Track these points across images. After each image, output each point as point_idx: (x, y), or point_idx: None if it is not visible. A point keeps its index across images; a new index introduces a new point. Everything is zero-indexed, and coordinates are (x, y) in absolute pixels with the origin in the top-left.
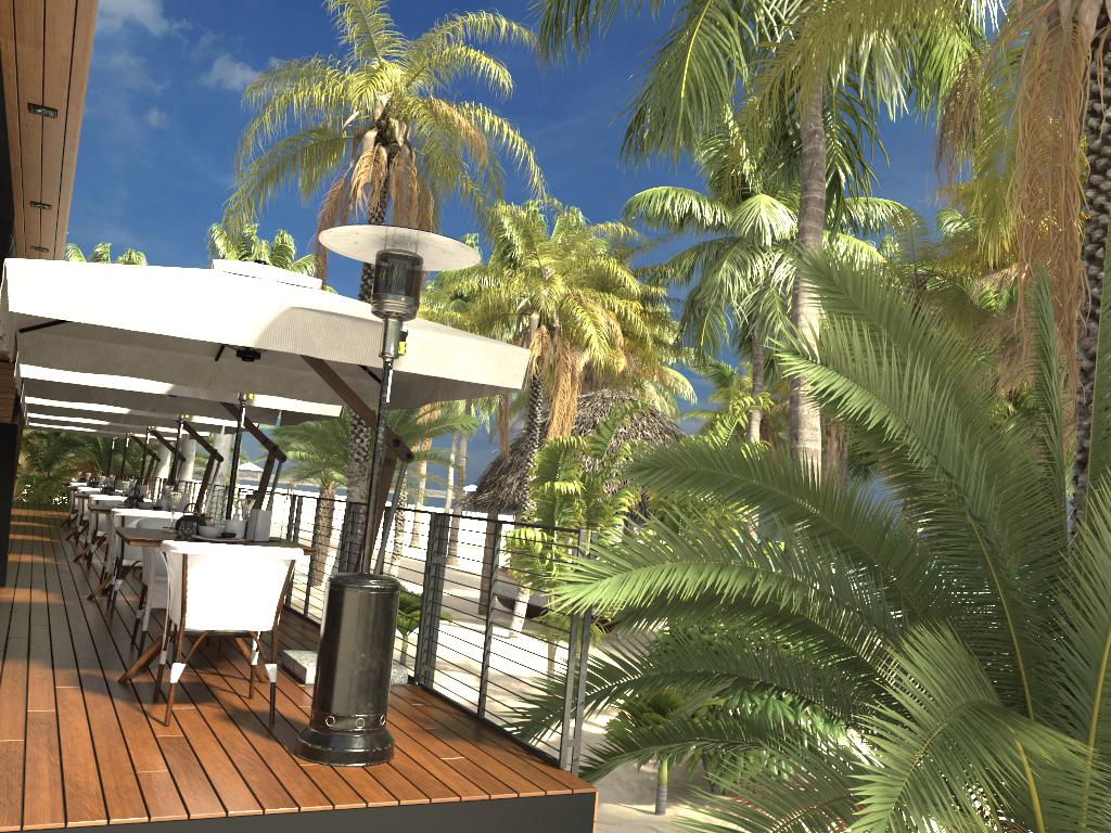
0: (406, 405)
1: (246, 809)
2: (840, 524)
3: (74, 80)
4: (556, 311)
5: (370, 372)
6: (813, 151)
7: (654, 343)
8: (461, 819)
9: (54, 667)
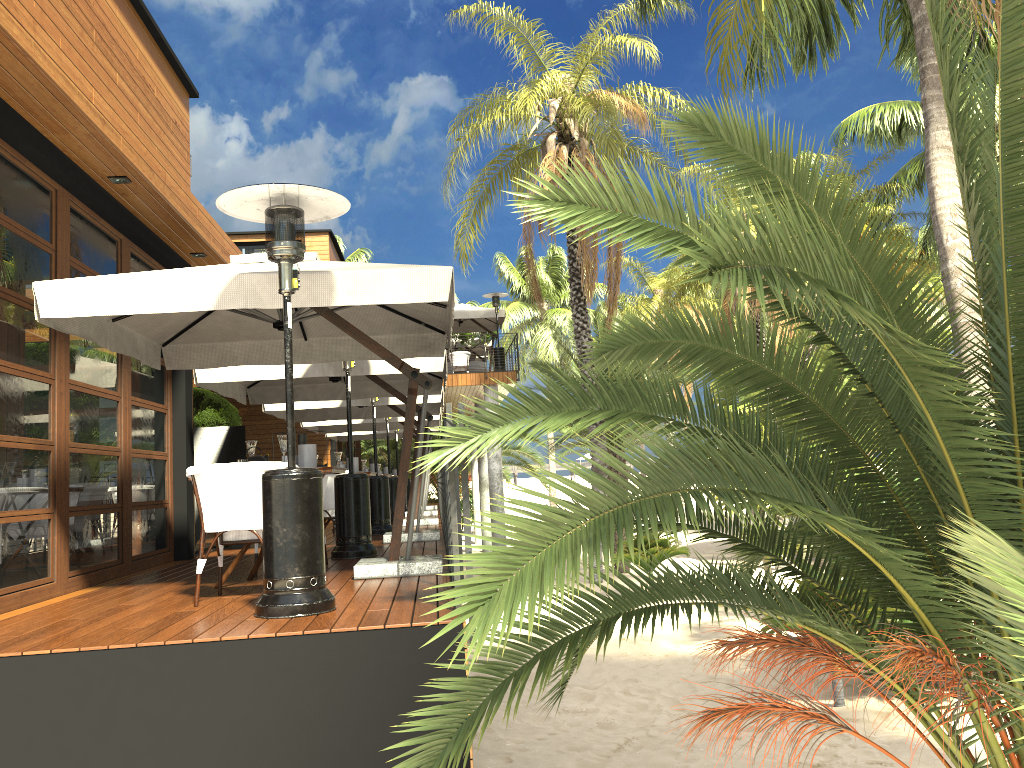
0: (449, 345)
1: (153, 641)
2: (768, 365)
3: (110, 150)
4: None
5: (426, 325)
6: (921, 18)
7: (896, 261)
8: (334, 647)
9: (186, 584)
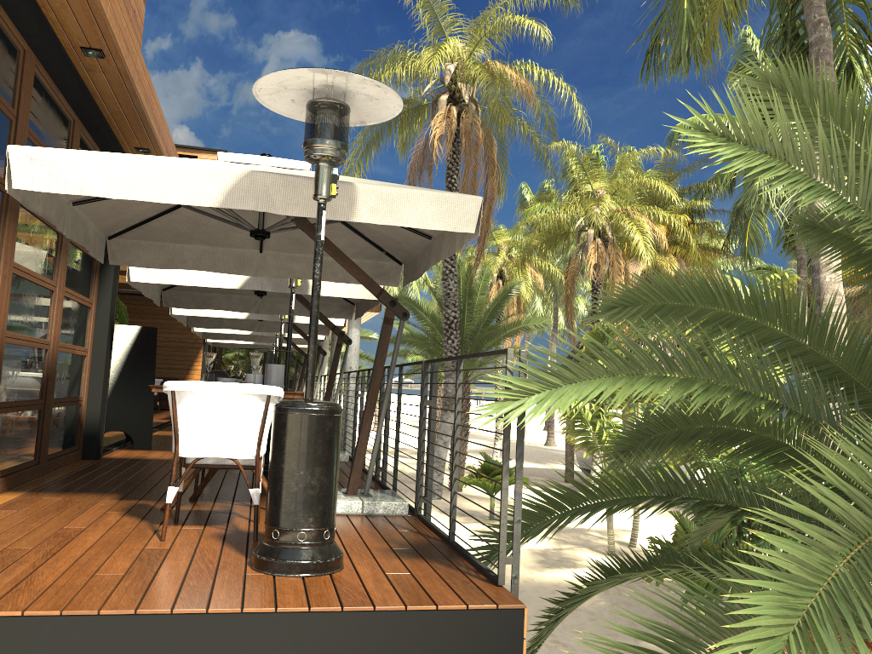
0: (414, 277)
1: (156, 608)
2: (815, 345)
3: (96, 15)
4: (607, 225)
5: (387, 253)
6: (818, 39)
7: (704, 249)
8: (377, 629)
9: (122, 499)
